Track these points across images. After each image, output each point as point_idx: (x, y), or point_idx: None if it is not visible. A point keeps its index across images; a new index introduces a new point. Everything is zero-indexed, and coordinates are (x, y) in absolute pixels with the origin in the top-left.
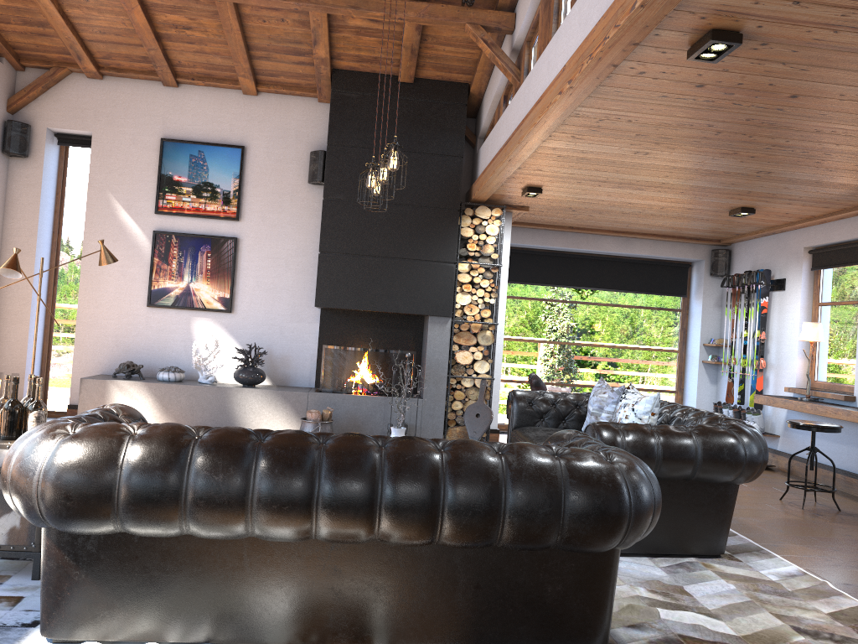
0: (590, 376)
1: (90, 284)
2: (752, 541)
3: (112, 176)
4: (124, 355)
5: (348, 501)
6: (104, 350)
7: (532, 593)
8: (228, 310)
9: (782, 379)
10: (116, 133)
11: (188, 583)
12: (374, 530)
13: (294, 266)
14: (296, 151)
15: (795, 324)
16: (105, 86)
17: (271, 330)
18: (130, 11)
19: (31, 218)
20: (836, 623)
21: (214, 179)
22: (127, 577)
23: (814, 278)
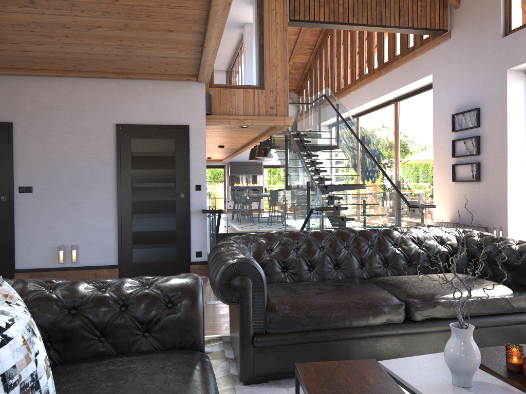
0: None
1: None
2: None
3: None
4: None
5: None
6: None
7: None
8: None
9: None
10: None
11: None
12: None
13: None
14: None
15: None
16: None
17: None
18: None
19: None
20: None
21: None
22: None
23: None
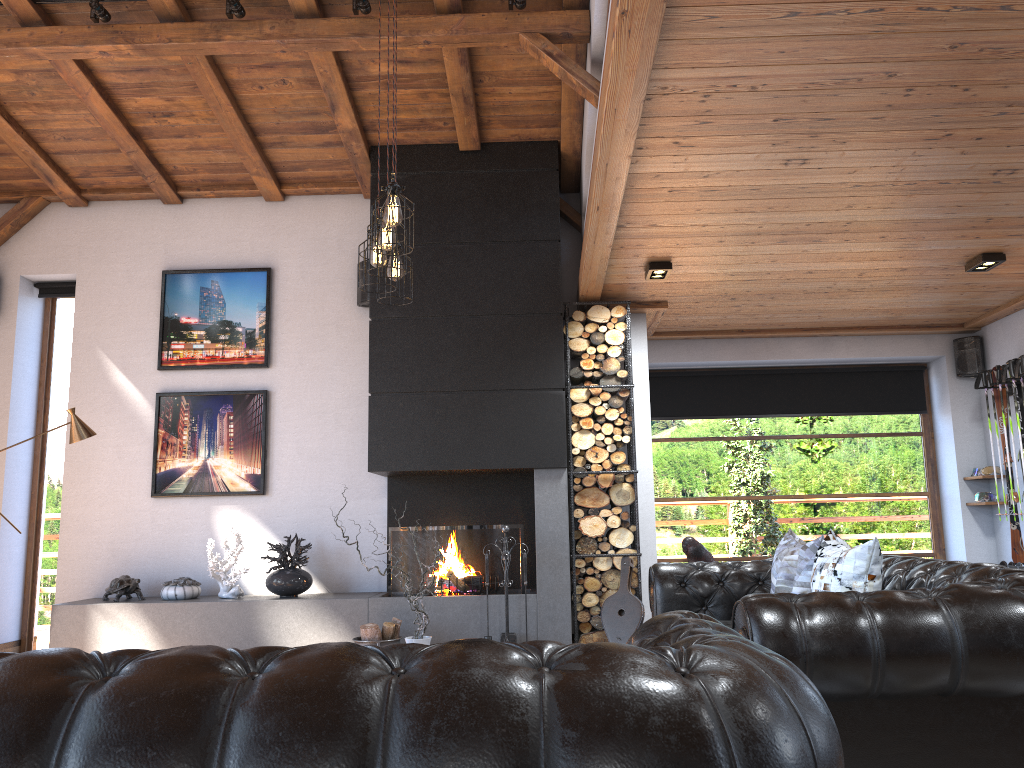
0: None
1: (77, 474)
2: None
3: (103, 327)
4: (123, 567)
5: None
6: (97, 563)
7: None
8: (259, 491)
9: None
10: (107, 272)
11: None
12: None
13: (347, 421)
14: (339, 266)
15: None
16: (91, 215)
17: (320, 514)
18: (85, 98)
19: (1, 394)
20: None
21: (234, 316)
22: None
23: None
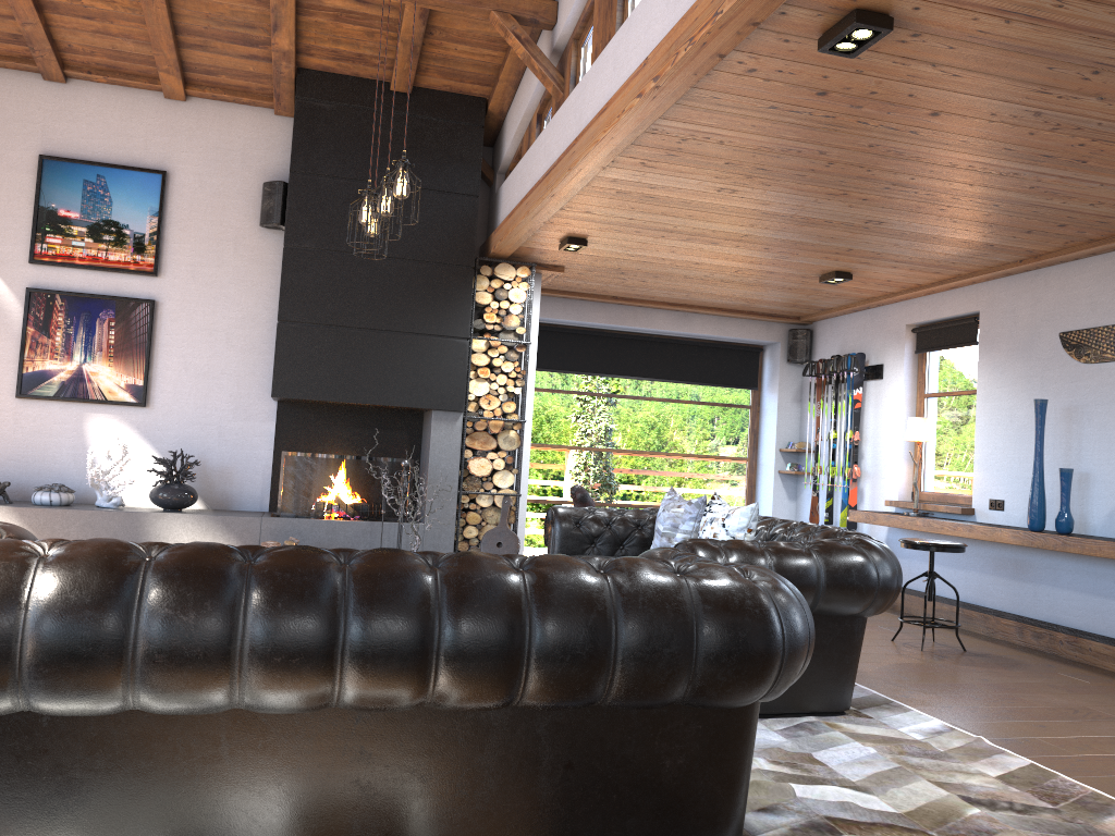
0: (638, 492)
1: None
2: (876, 692)
3: None
4: None
5: (391, 647)
6: None
7: (644, 770)
8: (141, 403)
9: (880, 490)
10: None
11: (130, 786)
12: (427, 689)
13: (239, 341)
14: (242, 181)
15: (896, 420)
16: None
17: (204, 432)
18: None
19: None
20: (1011, 788)
21: (121, 217)
22: (30, 783)
23: (919, 364)
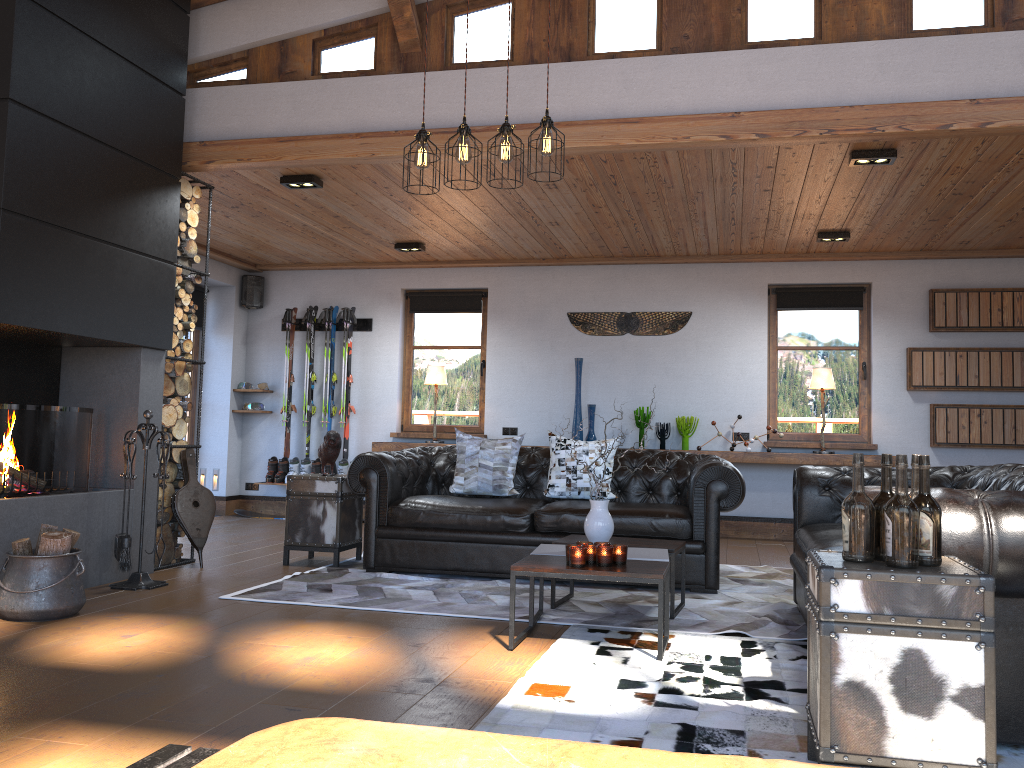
0: None
1: None
2: None
3: None
4: None
5: None
6: None
7: None
8: None
9: (373, 425)
10: None
11: None
12: None
13: None
14: None
15: (392, 366)
16: None
17: None
18: None
19: None
20: None
21: None
22: None
23: (407, 321)
